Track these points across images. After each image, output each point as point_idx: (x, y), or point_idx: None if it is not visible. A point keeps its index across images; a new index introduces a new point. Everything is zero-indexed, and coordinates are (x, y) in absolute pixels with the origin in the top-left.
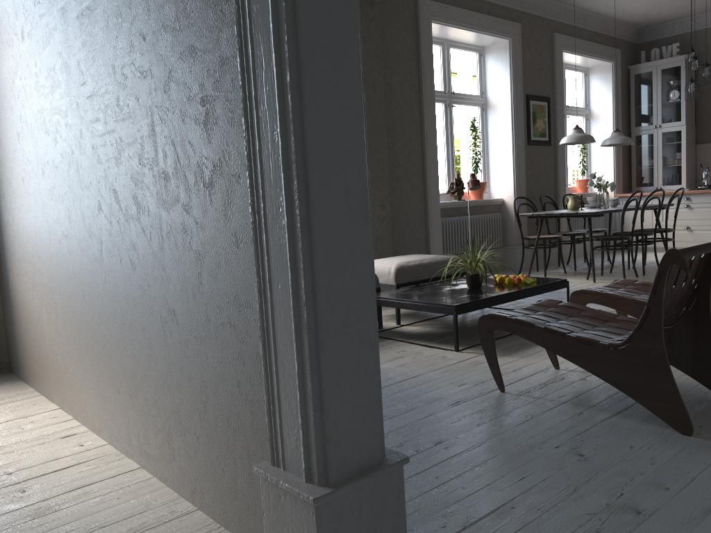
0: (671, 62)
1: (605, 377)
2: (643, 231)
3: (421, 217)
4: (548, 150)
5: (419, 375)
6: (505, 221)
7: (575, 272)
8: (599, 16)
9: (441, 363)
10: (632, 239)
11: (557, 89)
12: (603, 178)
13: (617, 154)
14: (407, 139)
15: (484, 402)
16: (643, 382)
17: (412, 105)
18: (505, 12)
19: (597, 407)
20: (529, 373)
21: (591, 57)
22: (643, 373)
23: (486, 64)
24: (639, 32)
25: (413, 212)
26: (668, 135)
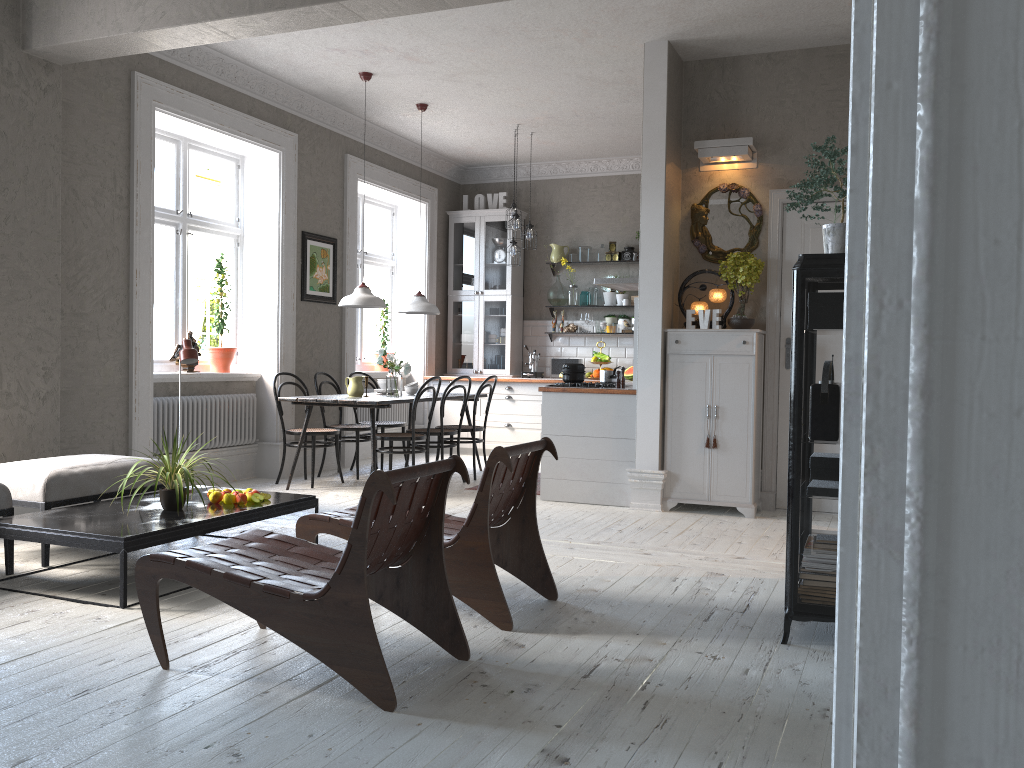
0: (497, 214)
1: (298, 639)
2: (447, 428)
3: (120, 395)
4: (331, 310)
5: (41, 650)
6: (263, 405)
7: (356, 481)
8: (409, 142)
9: (89, 628)
10: (427, 440)
11: (348, 229)
12: (411, 353)
13: (429, 323)
14: (102, 275)
15: (130, 688)
16: (342, 644)
17: (115, 225)
18: (275, 114)
19: (292, 682)
20: (220, 636)
21: (399, 193)
22: (343, 632)
23: (246, 180)
24: (463, 171)
25: (106, 386)
26: (491, 305)
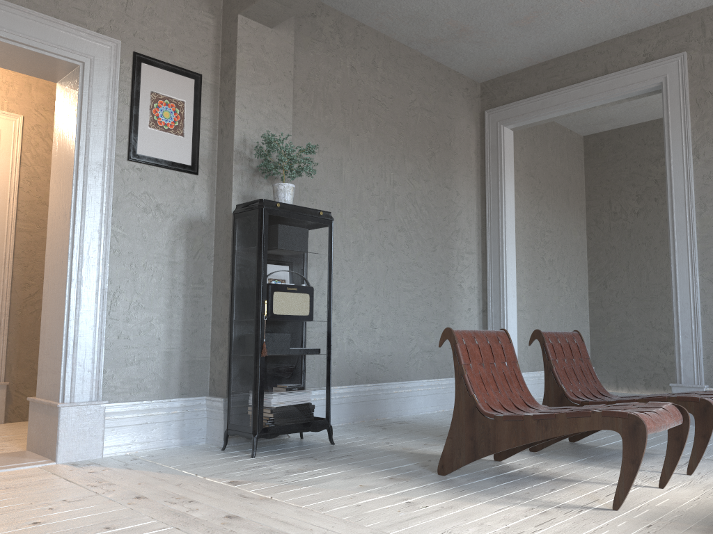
0: None
1: None
2: None
3: None
4: None
5: None
6: None
7: None
8: None
9: None
10: None
11: None
12: None
13: None
14: None
15: None
16: None
17: None
18: None
19: None
20: None
21: None
22: None
23: None
24: None
25: None
26: None
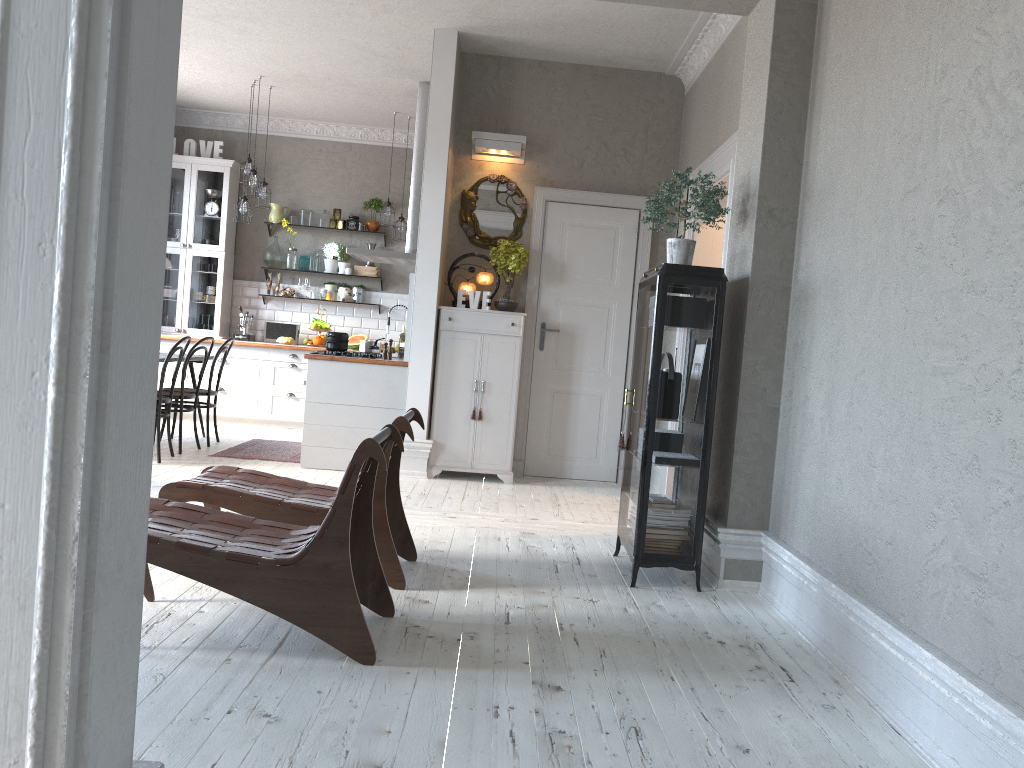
0: (213, 164)
1: (267, 604)
2: (180, 391)
3: None
4: None
5: None
6: None
7: None
8: None
9: None
10: (171, 403)
11: None
12: None
13: None
14: None
15: None
16: (320, 606)
17: None
18: None
19: (244, 648)
20: None
21: None
22: (321, 594)
23: None
24: None
25: None
26: (201, 261)
